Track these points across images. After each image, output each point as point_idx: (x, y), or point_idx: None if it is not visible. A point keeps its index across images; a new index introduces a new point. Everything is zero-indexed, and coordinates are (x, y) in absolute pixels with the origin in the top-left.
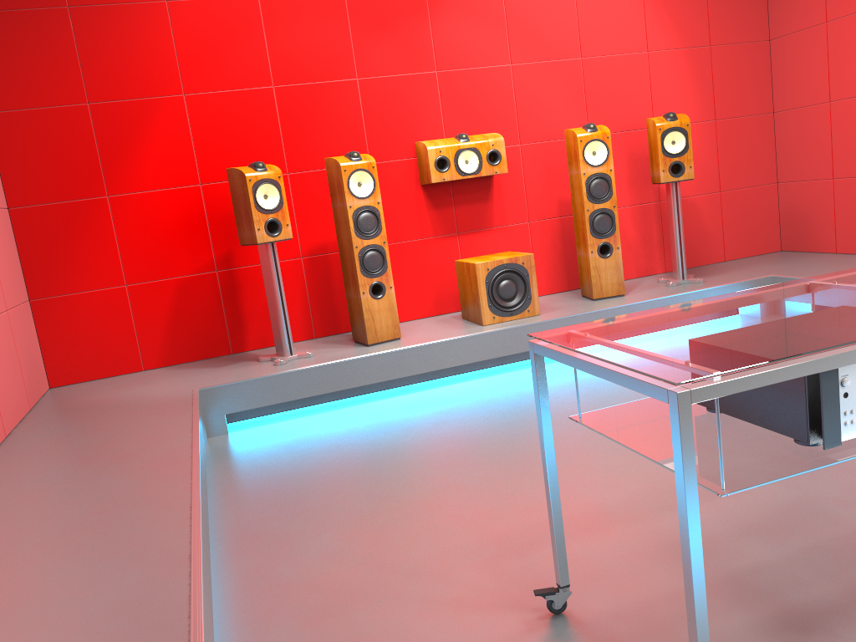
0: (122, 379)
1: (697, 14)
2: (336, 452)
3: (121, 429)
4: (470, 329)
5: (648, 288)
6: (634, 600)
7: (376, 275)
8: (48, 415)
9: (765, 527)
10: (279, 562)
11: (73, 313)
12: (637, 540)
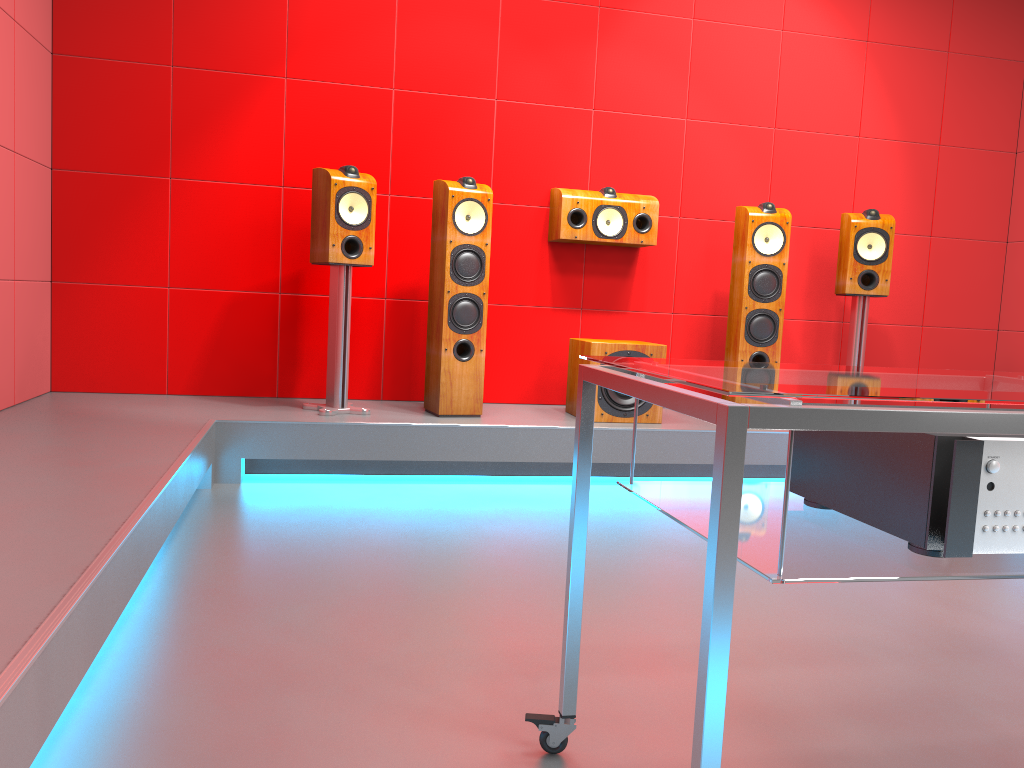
0: (137, 397)
1: (929, 104)
2: (357, 525)
3: (101, 439)
4: (568, 422)
5: None
6: (662, 759)
7: (466, 331)
8: (30, 413)
9: (873, 710)
10: (226, 624)
11: (99, 307)
12: (694, 691)
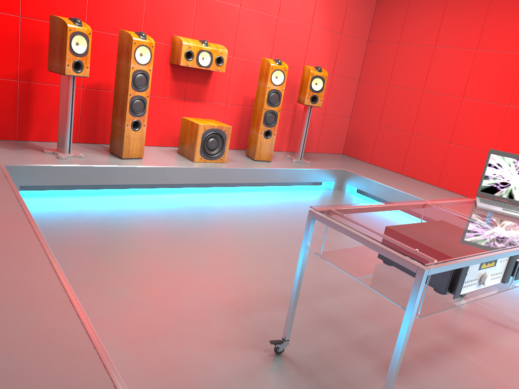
0: None
1: (340, 14)
2: (107, 228)
3: None
4: (186, 163)
5: (282, 160)
6: (315, 349)
7: (138, 115)
8: None
9: (365, 314)
10: (95, 302)
11: None
12: (307, 314)
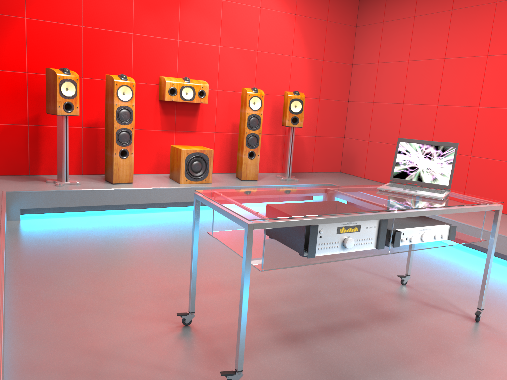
0: None
1: (319, 43)
2: (85, 238)
3: None
4: (172, 184)
5: (270, 179)
6: (224, 322)
7: (125, 145)
8: None
9: (291, 298)
10: (44, 289)
11: None
12: (232, 297)
